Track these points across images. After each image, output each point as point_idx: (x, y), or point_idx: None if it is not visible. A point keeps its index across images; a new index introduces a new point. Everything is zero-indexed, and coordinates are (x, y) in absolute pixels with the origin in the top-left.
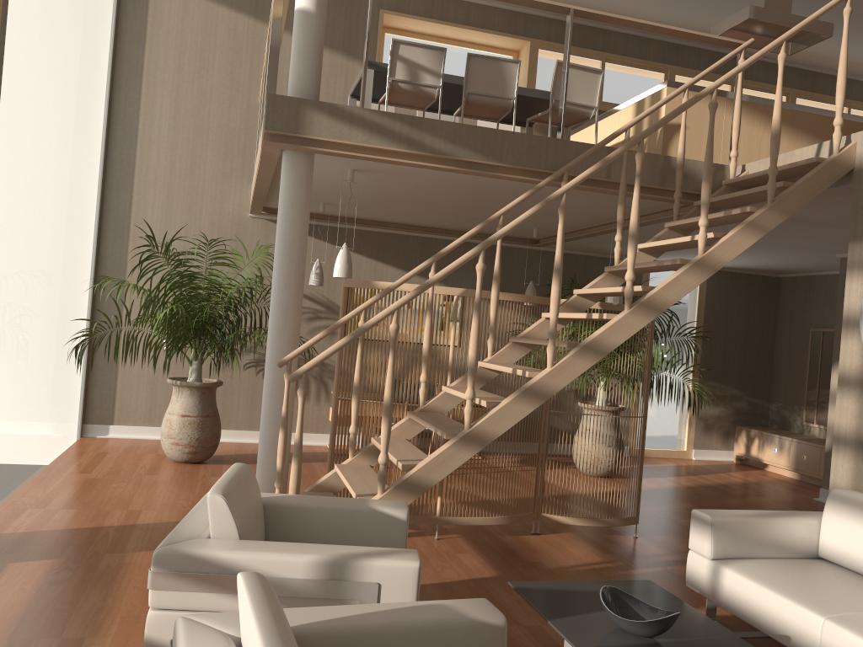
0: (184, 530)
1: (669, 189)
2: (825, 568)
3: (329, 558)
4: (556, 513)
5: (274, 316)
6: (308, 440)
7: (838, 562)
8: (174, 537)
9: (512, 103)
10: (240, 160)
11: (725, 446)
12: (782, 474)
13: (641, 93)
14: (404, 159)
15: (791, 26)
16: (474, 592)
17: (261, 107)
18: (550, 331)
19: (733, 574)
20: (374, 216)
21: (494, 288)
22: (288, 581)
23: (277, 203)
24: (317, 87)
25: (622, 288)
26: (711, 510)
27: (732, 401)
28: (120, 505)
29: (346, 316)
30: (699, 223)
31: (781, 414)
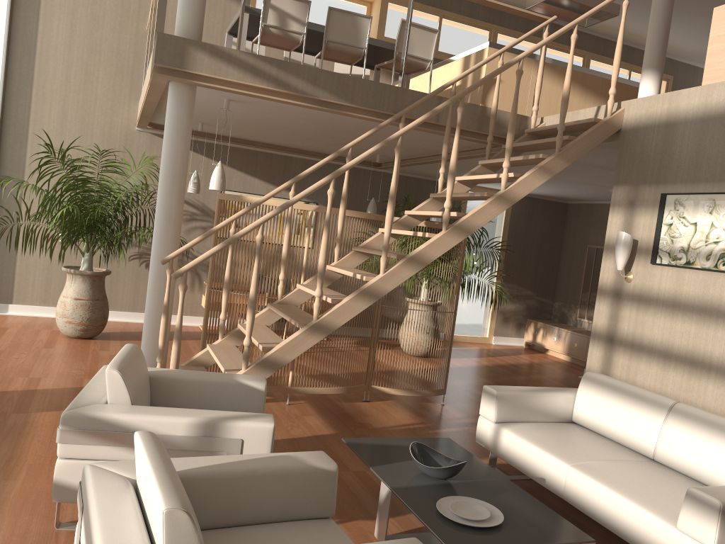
0: (85, 397)
1: (484, 134)
2: (575, 429)
3: (204, 420)
4: (383, 385)
5: (159, 221)
6: (183, 321)
7: (585, 425)
8: (77, 403)
9: (364, 52)
10: (129, 80)
11: (517, 335)
12: (558, 357)
13: (468, 50)
14: (272, 96)
15: (588, 4)
16: (315, 446)
17: (150, 38)
18: (384, 245)
19: (509, 433)
20: (245, 136)
21: (342, 206)
22: (171, 437)
23: (161, 120)
24: (200, 29)
25: (442, 213)
26: (497, 386)
27: (525, 299)
28: (22, 373)
29: (220, 224)
30: (503, 165)
31: (561, 311)
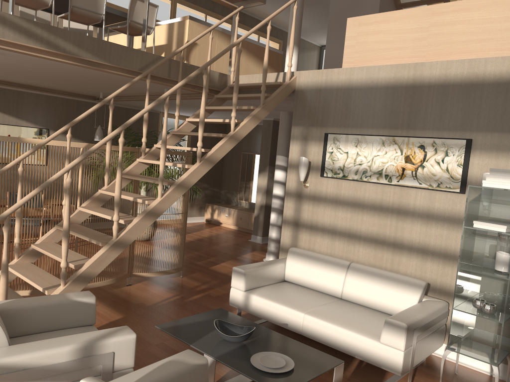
0: None
1: (201, 86)
2: (291, 286)
3: (82, 344)
4: (141, 271)
5: None
6: None
7: (294, 282)
8: None
9: (102, 17)
10: None
11: (200, 214)
12: (229, 227)
13: (172, 19)
14: (44, 55)
15: None
16: None
17: None
18: (160, 177)
19: (257, 297)
20: None
21: (108, 144)
22: (57, 365)
23: None
24: None
25: (190, 148)
26: (241, 266)
27: (204, 190)
28: None
29: (9, 164)
30: (232, 115)
31: (227, 196)
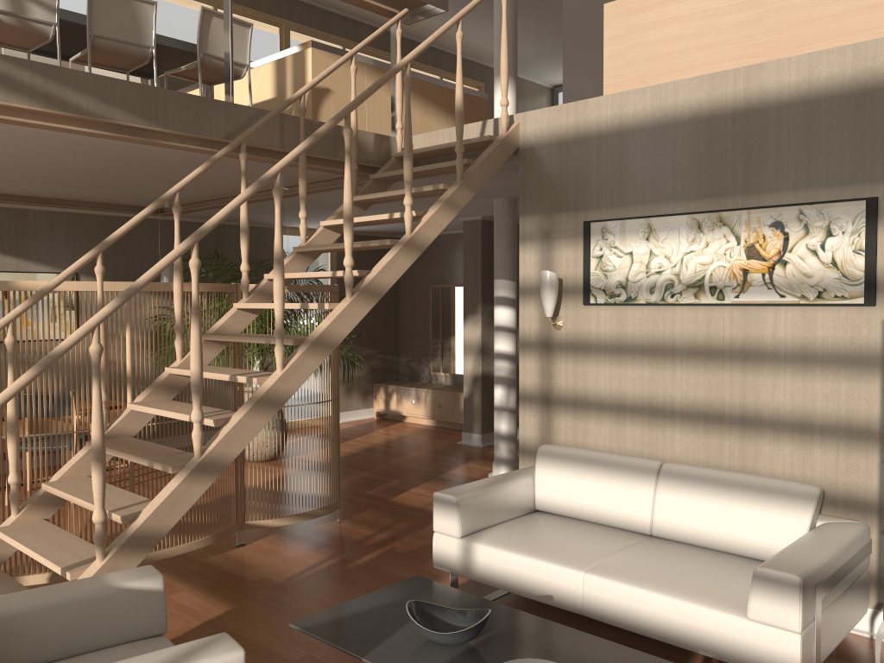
0: None
1: (343, 161)
2: (549, 520)
3: None
4: (262, 518)
5: None
6: None
7: (555, 511)
8: None
9: (151, 52)
10: None
11: (365, 405)
12: (420, 423)
13: (281, 51)
14: (40, 120)
15: None
16: None
17: None
18: (278, 330)
19: (486, 548)
20: None
21: (177, 279)
22: None
23: None
24: None
25: (332, 273)
26: (450, 489)
27: (368, 360)
28: None
29: None
30: (405, 202)
31: (410, 367)
